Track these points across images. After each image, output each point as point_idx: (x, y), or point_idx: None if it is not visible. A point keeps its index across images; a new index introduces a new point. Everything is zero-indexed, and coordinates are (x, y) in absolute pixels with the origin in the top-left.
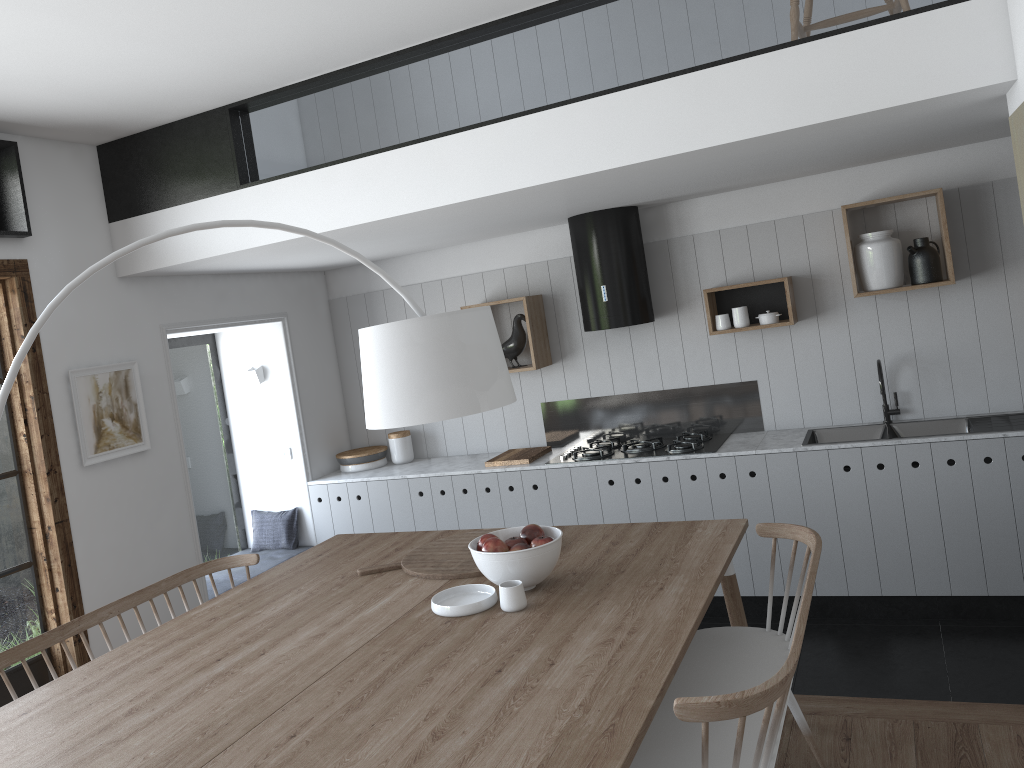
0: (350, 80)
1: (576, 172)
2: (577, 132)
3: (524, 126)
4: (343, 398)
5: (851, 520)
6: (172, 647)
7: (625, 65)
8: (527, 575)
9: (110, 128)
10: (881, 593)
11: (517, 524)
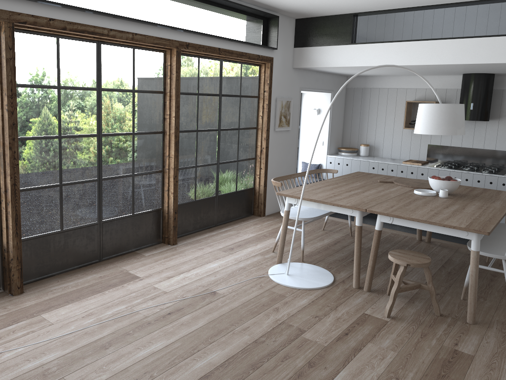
0: (404, 12)
1: (489, 62)
2: (494, 47)
3: (473, 41)
4: (343, 127)
5: None
6: (330, 186)
7: None
8: (448, 189)
9: (307, 15)
10: None
11: None
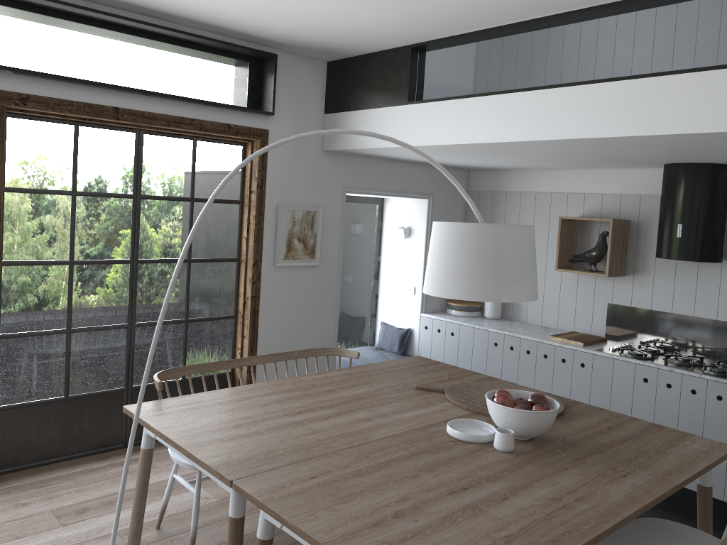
0: (498, 36)
1: (656, 131)
2: (665, 99)
3: (621, 88)
4: None
5: None
6: (280, 395)
7: (723, 48)
8: (521, 429)
9: (335, 52)
10: None
11: (561, 388)
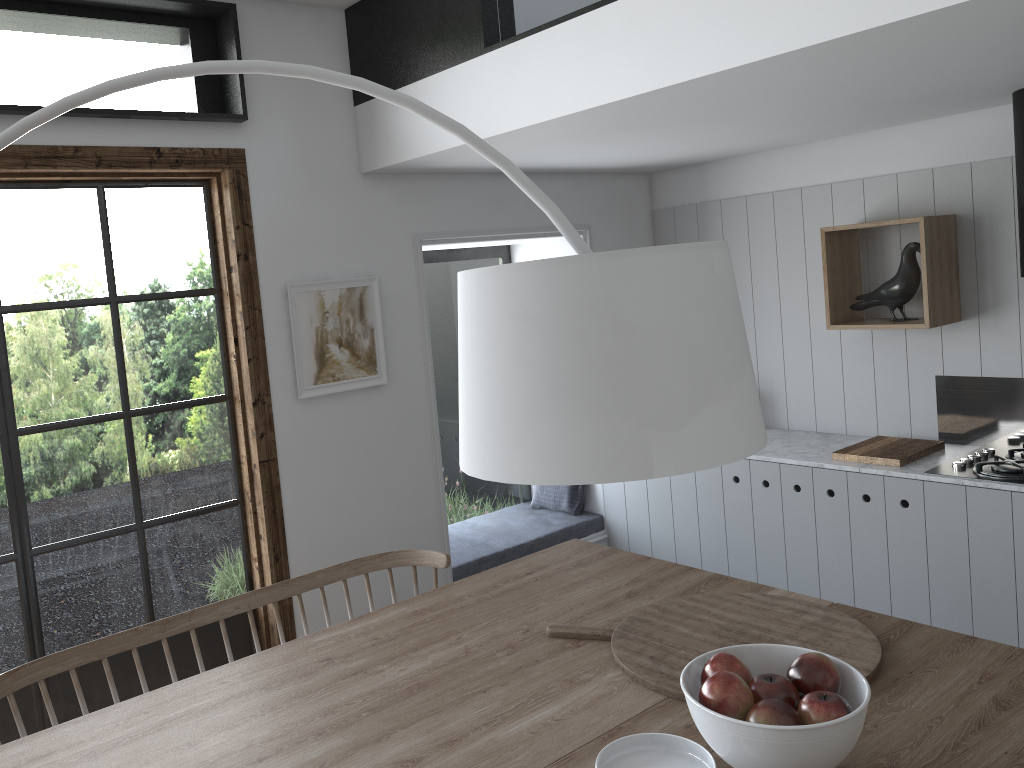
0: None
1: None
2: None
3: None
4: None
5: None
6: (242, 702)
7: None
8: None
9: None
10: None
11: (870, 550)
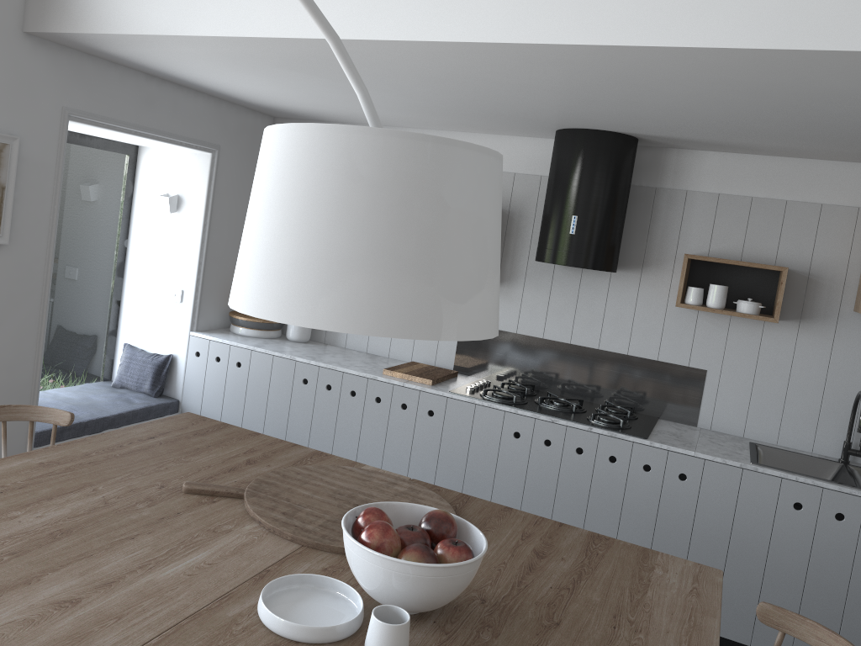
0: None
1: (635, 40)
2: None
3: None
4: None
5: (782, 565)
6: None
7: None
8: (419, 601)
9: None
10: None
11: (399, 446)
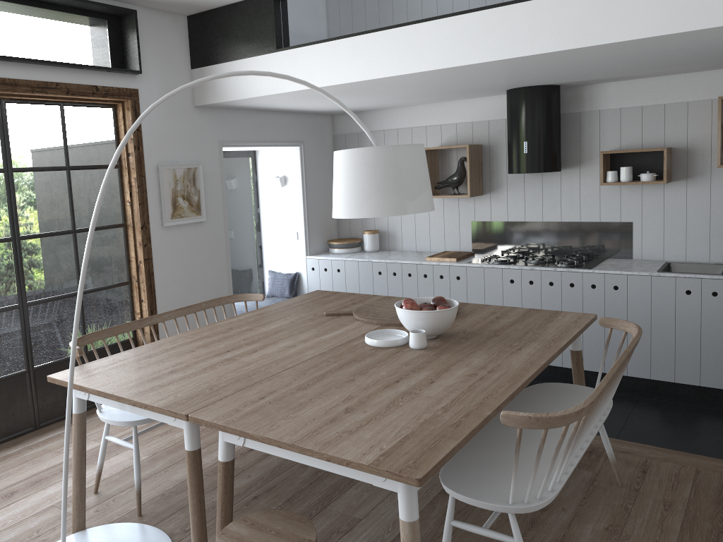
0: None
1: (507, 56)
2: (511, 26)
3: (473, 19)
4: None
5: (685, 329)
6: (202, 340)
7: None
8: (430, 328)
9: (196, 4)
10: (699, 384)
11: None
